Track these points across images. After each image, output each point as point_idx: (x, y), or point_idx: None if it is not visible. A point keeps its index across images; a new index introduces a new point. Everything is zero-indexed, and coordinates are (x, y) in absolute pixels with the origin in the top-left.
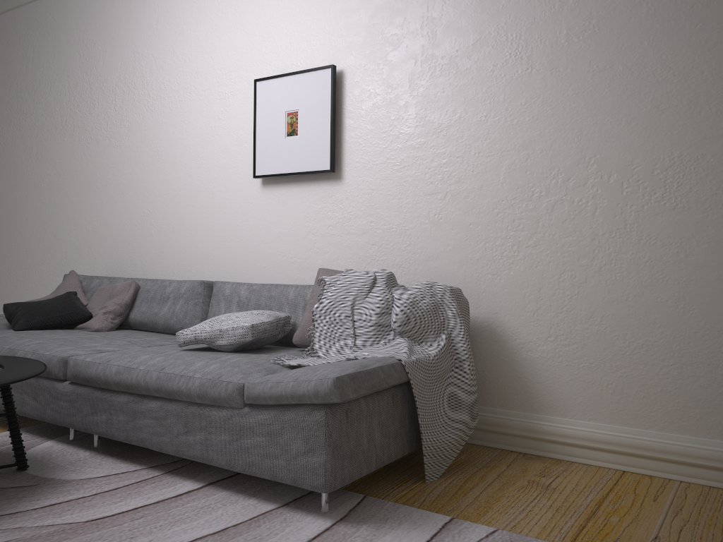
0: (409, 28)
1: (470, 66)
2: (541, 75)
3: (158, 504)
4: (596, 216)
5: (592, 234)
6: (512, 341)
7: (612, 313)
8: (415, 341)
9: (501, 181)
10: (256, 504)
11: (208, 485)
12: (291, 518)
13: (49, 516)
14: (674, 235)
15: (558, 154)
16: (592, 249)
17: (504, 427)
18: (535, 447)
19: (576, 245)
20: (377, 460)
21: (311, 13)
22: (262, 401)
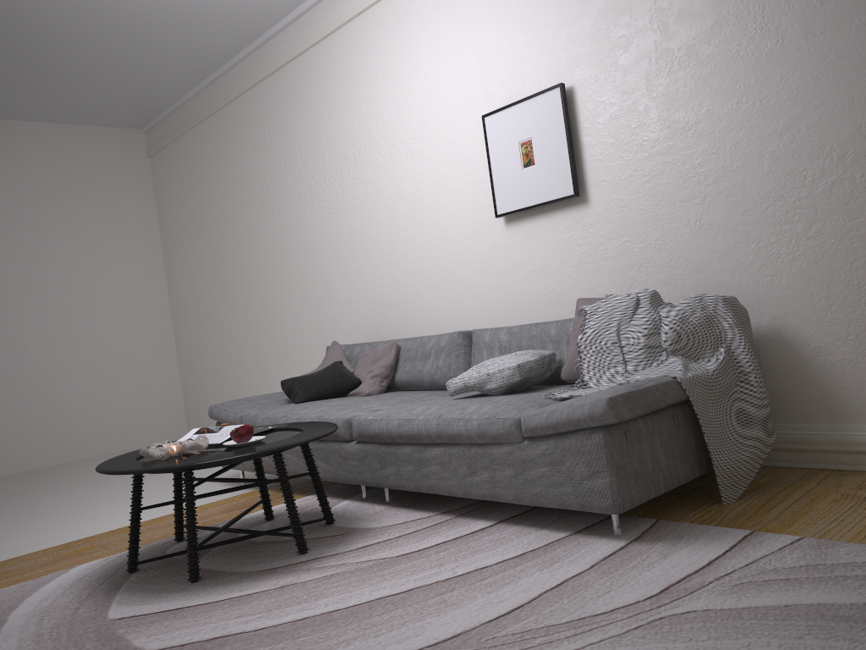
0: (637, 26)
1: (711, 52)
2: (794, 44)
3: (457, 540)
4: None
5: None
6: (805, 346)
7: None
8: (690, 358)
9: (766, 171)
10: (549, 533)
11: (500, 523)
12: (584, 542)
13: (364, 554)
14: None
15: (828, 128)
16: None
17: (810, 443)
18: (850, 462)
19: (865, 227)
20: (665, 482)
21: (530, 34)
22: (540, 432)
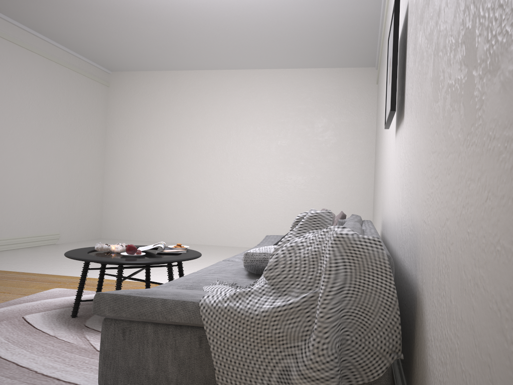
0: None
1: None
2: None
3: None
4: (462, 105)
5: (458, 145)
6: (426, 332)
7: (463, 318)
8: (280, 291)
9: (431, 79)
10: None
11: None
12: None
13: None
14: (509, 119)
15: (450, 6)
16: (457, 175)
17: None
18: None
19: (451, 169)
20: None
21: None
22: None
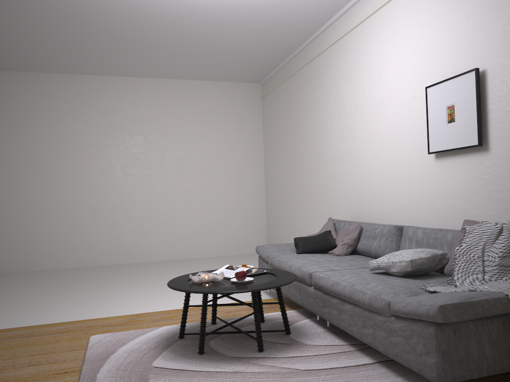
0: None
1: None
2: None
3: (344, 368)
4: None
5: None
6: None
7: None
8: None
9: None
10: (400, 381)
11: (377, 363)
12: None
13: (288, 362)
14: None
15: None
16: None
17: None
18: None
19: None
20: (488, 368)
21: (461, 33)
22: (399, 314)
